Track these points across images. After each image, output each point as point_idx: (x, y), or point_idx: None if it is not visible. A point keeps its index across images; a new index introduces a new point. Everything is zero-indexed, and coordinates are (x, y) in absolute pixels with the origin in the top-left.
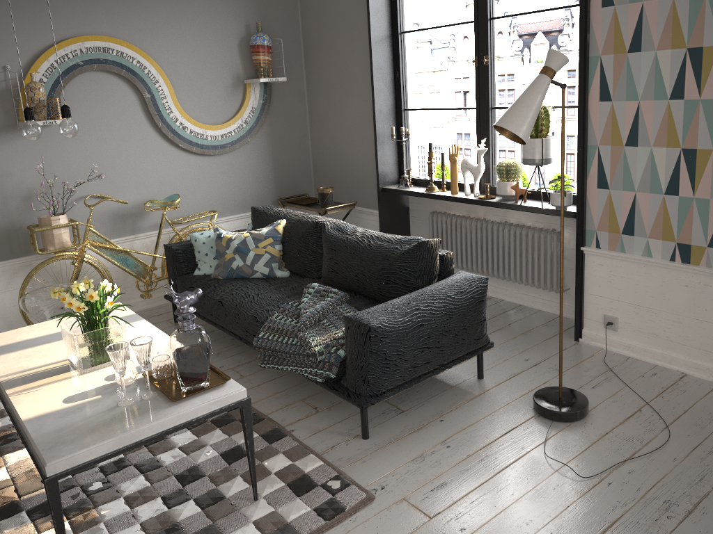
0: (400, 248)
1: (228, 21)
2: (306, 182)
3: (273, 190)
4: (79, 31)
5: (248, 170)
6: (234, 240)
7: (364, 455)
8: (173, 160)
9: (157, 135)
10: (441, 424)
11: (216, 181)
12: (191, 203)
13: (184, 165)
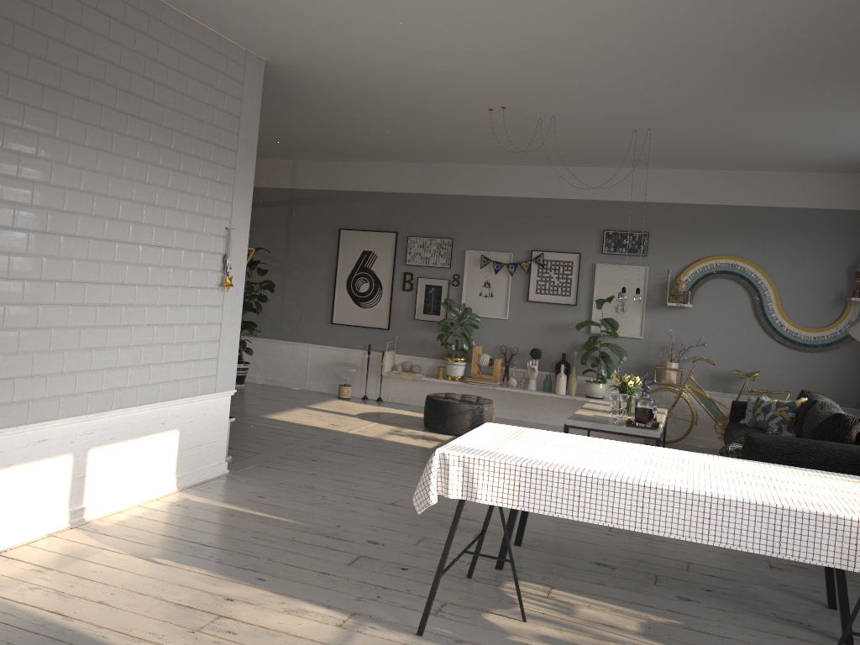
0: (828, 416)
1: (840, 252)
2: None
3: None
4: (718, 252)
5: (837, 370)
6: (764, 402)
7: None
8: (767, 347)
9: (759, 327)
10: None
11: (803, 372)
12: (776, 383)
13: (777, 353)
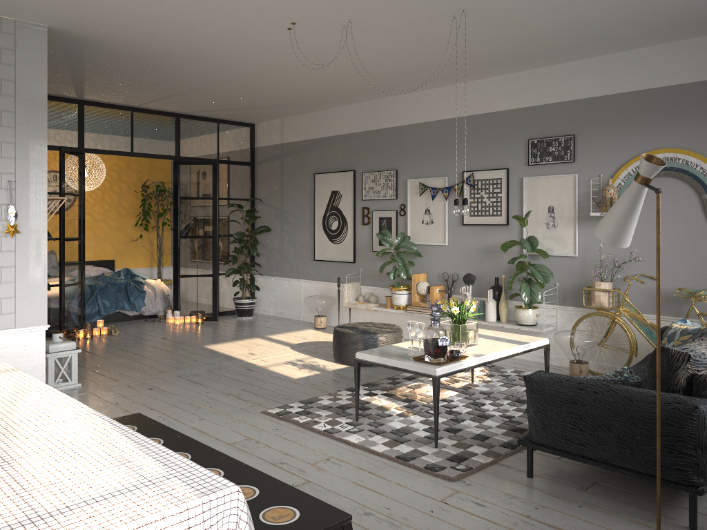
0: None
1: None
2: None
3: None
4: (655, 146)
5: None
6: (671, 329)
7: (505, 477)
8: None
9: None
10: (572, 506)
11: None
12: None
13: None
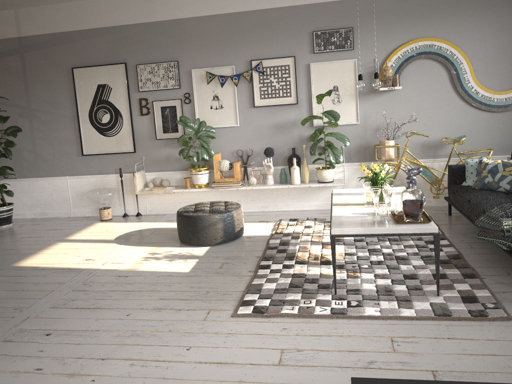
0: None
1: None
2: None
3: None
4: (416, 36)
5: None
6: (489, 164)
7: None
8: (466, 114)
9: (457, 97)
10: None
11: (498, 130)
12: (476, 143)
13: (474, 117)
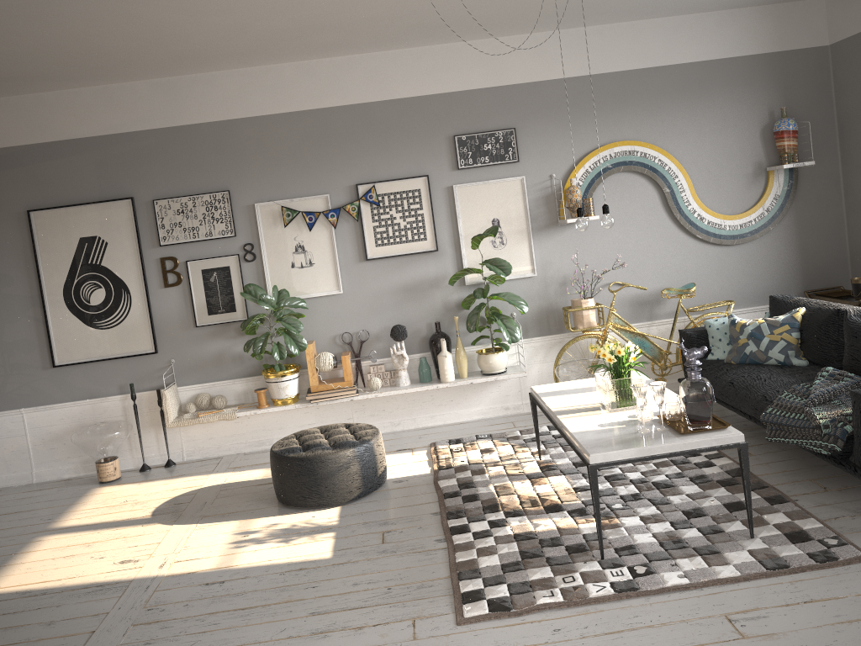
0: None
1: (750, 111)
2: (841, 273)
3: (799, 282)
4: (609, 139)
5: (770, 259)
6: (747, 326)
7: None
8: (689, 250)
9: (674, 226)
10: None
11: (734, 271)
12: (706, 293)
13: (701, 255)
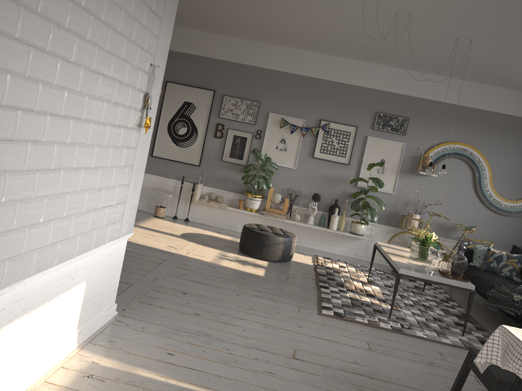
0: None
1: None
2: None
3: None
4: (455, 139)
5: (521, 230)
6: (496, 253)
7: None
8: (478, 209)
9: (474, 195)
10: None
11: (499, 229)
12: (480, 234)
13: (484, 214)
